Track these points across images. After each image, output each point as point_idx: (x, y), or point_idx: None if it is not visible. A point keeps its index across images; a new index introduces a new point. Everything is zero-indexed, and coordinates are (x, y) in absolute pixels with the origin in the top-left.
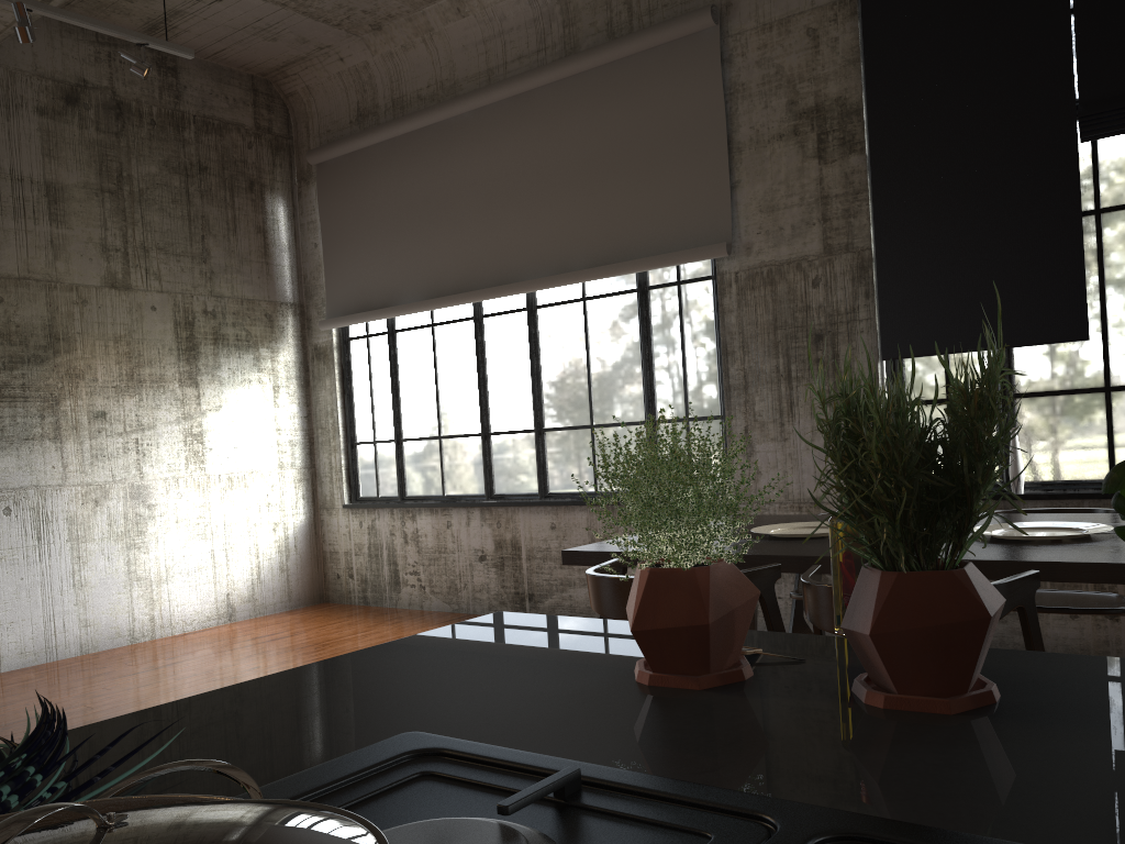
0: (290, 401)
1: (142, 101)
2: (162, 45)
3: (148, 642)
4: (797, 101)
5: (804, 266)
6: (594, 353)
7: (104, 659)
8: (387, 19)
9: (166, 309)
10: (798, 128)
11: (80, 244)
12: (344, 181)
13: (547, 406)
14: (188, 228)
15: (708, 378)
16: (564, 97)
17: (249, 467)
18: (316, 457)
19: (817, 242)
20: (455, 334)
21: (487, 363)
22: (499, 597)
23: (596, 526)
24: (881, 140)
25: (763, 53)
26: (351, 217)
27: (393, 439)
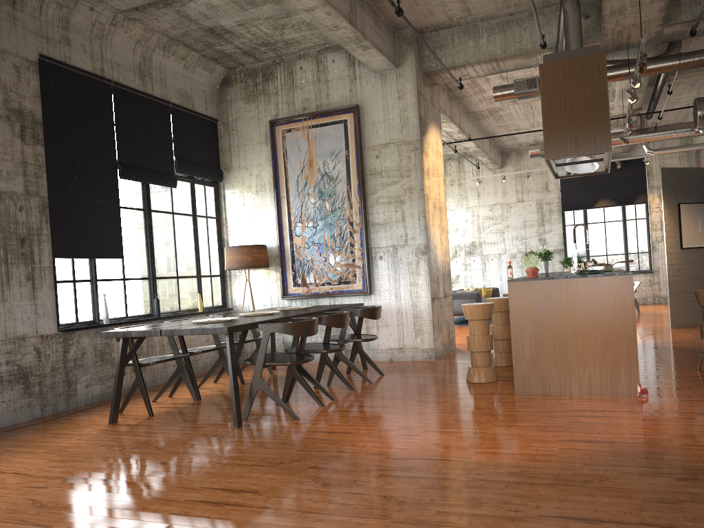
0: None
1: None
2: None
3: None
4: (9, 101)
5: (15, 198)
6: None
7: None
8: None
9: None
10: (10, 116)
11: None
12: None
13: None
14: None
15: None
16: None
17: None
18: None
19: (22, 186)
20: None
21: None
22: None
23: None
24: (50, 143)
25: None
26: None
27: None
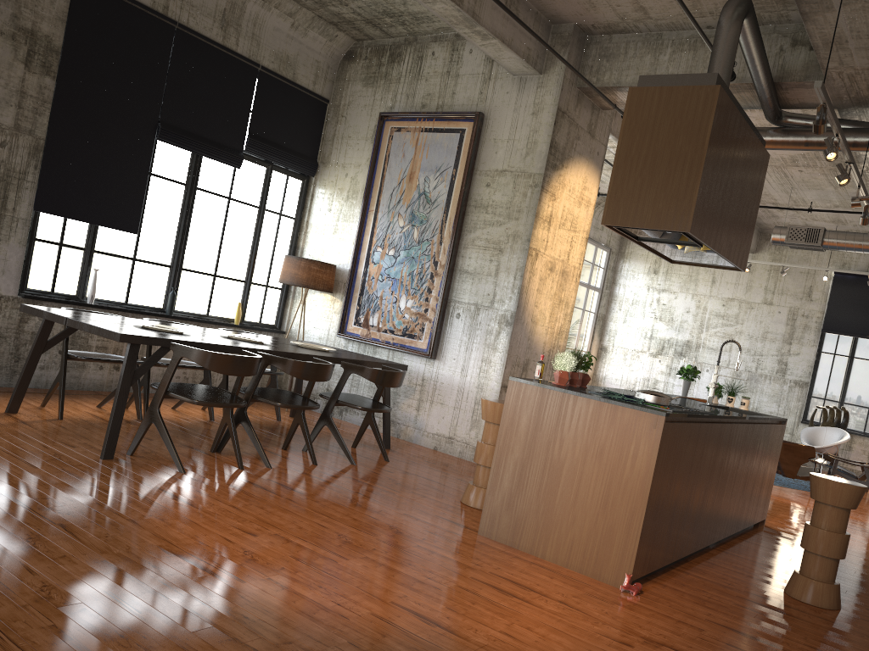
0: None
1: None
2: None
3: None
4: (19, 18)
5: None
6: None
7: None
8: None
9: None
10: (16, 36)
11: None
12: None
13: None
14: None
15: None
16: None
17: None
18: None
19: (11, 119)
20: None
21: None
22: None
23: None
24: (66, 78)
25: None
26: None
27: None
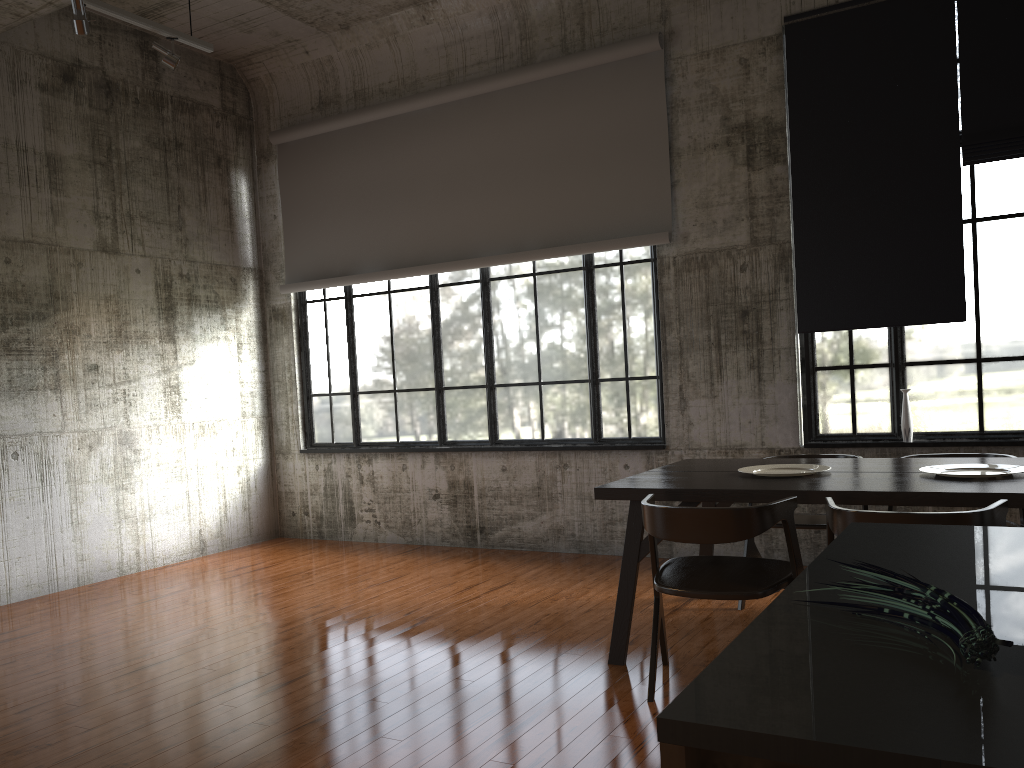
0: (251, 357)
1: (127, 81)
2: (188, 40)
3: (136, 574)
4: (729, 117)
5: (734, 254)
6: (543, 320)
7: (105, 590)
8: (356, 20)
9: (148, 272)
10: (730, 139)
11: (76, 211)
12: (306, 161)
13: (498, 365)
14: (166, 198)
15: (645, 344)
16: (521, 100)
17: (218, 416)
18: (273, 407)
19: (745, 234)
20: (411, 301)
21: (441, 326)
22: (451, 530)
23: (543, 469)
24: (801, 154)
25: (700, 75)
26: (312, 193)
27: (349, 391)
